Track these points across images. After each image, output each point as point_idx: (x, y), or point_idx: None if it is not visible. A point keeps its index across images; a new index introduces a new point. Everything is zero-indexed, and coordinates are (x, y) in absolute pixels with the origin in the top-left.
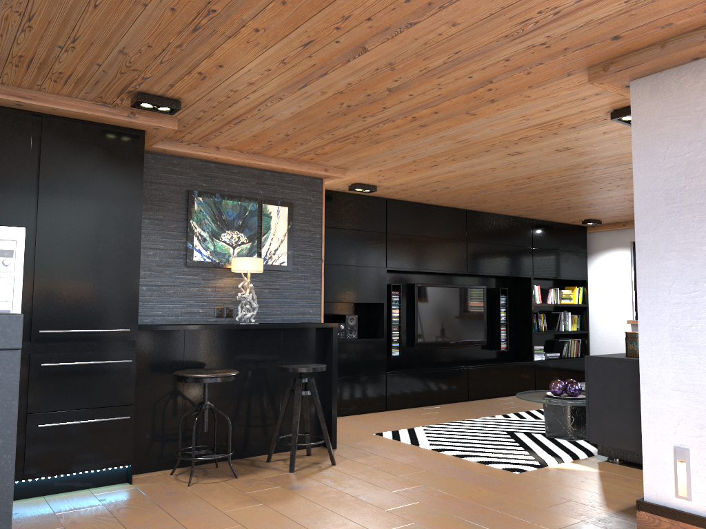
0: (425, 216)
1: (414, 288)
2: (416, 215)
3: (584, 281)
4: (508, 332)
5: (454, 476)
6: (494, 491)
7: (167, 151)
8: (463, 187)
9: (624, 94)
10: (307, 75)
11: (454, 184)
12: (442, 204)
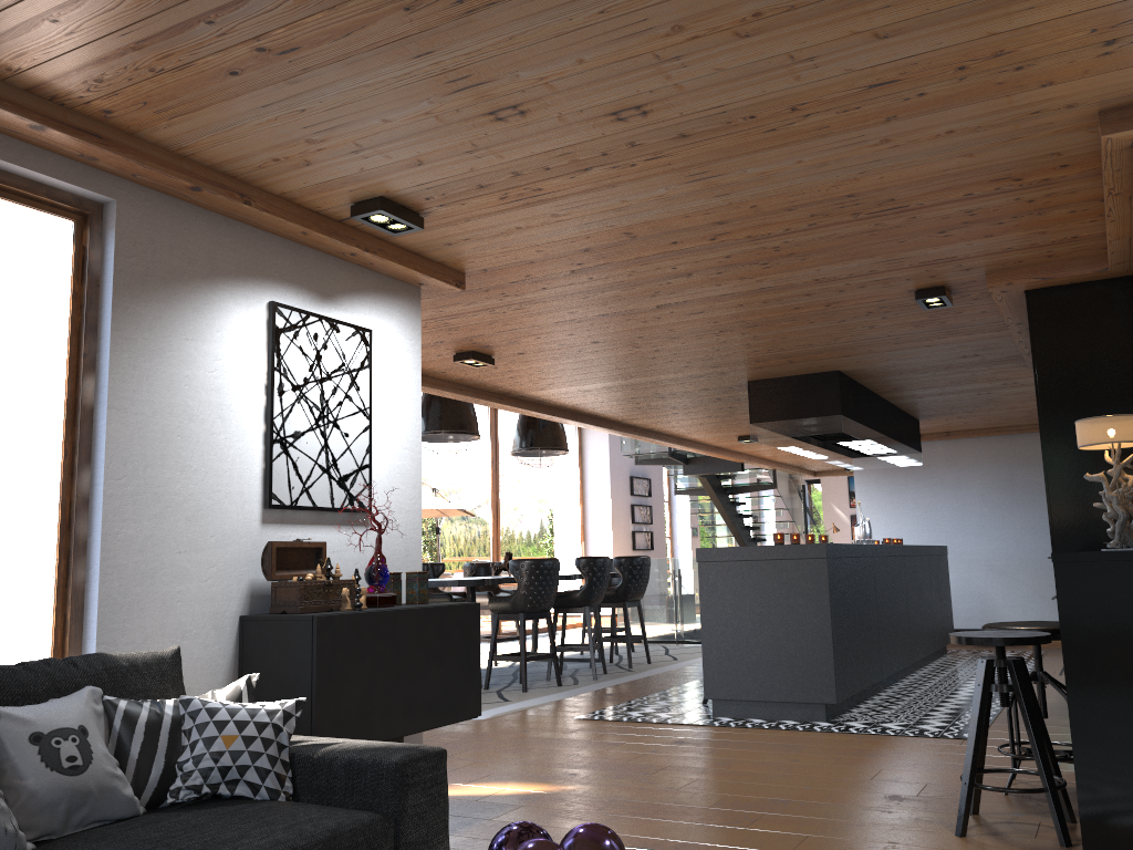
0: None
1: None
2: None
3: None
4: None
5: (722, 849)
6: (628, 836)
7: (1127, 260)
8: None
9: (421, 276)
10: (741, 295)
11: None
12: None
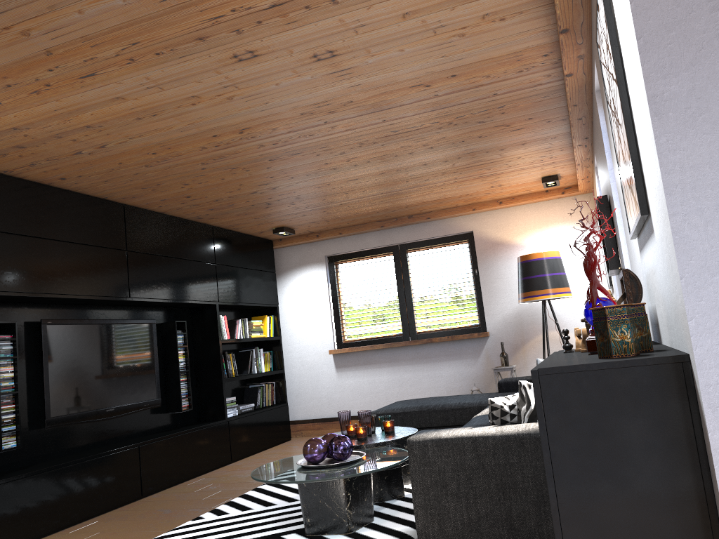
0: (58, 207)
1: (39, 328)
2: (42, 203)
3: (274, 308)
4: (190, 383)
5: None
6: None
7: None
8: (132, 146)
9: None
10: None
11: (117, 139)
12: (86, 191)
